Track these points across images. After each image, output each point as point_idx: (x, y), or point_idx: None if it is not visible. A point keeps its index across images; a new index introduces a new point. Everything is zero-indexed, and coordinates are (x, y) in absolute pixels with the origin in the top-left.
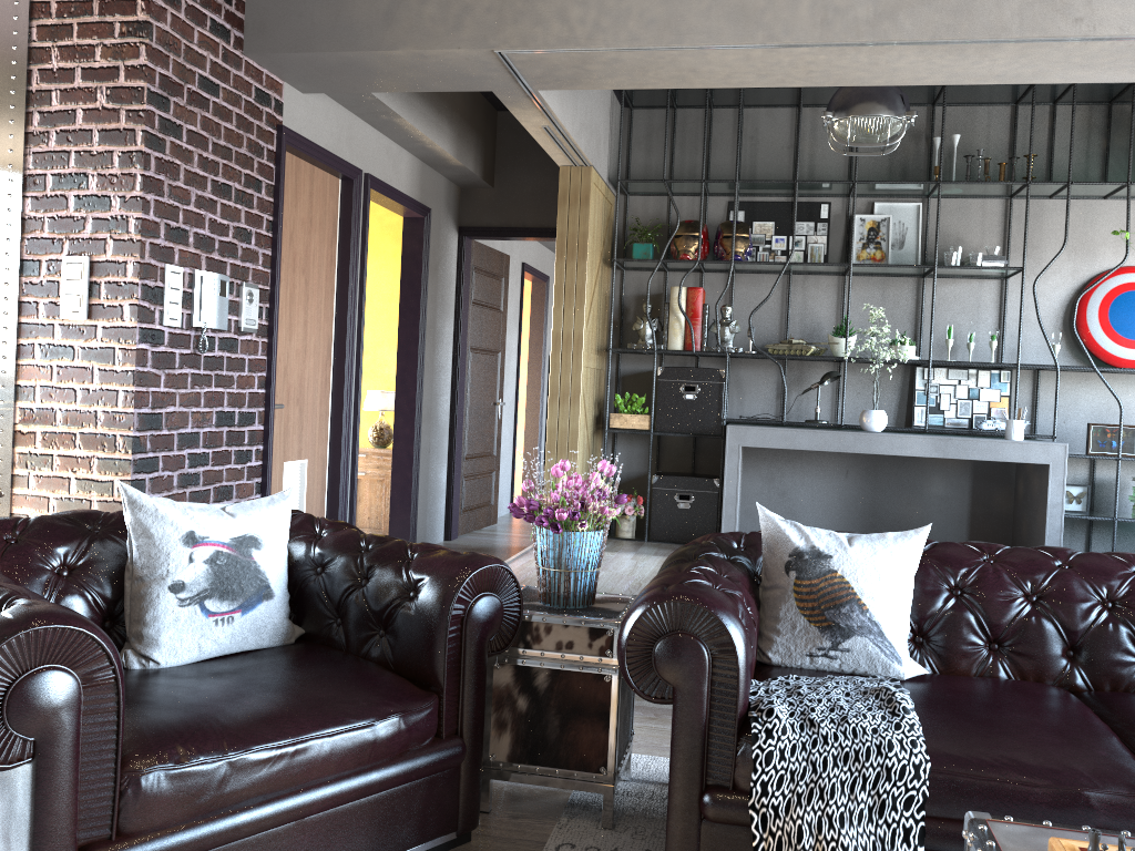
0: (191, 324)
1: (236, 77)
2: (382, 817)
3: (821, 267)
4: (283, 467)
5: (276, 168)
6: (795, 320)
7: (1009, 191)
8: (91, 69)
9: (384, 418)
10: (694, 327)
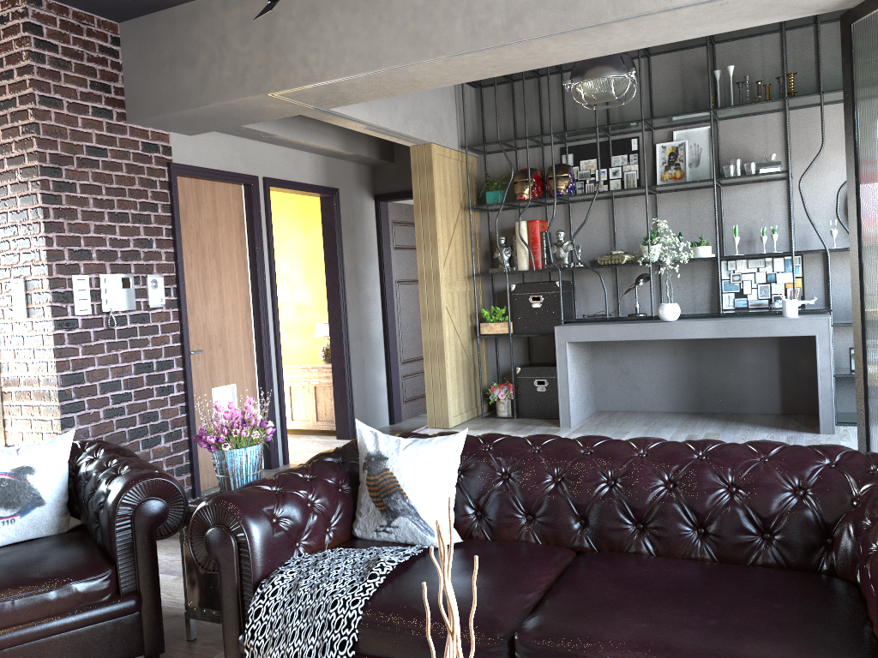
0: (101, 310)
1: (122, 139)
2: (73, 647)
3: (628, 191)
4: (211, 391)
5: (170, 192)
6: (621, 234)
7: (779, 106)
8: (11, 158)
9: (329, 341)
10: (535, 251)
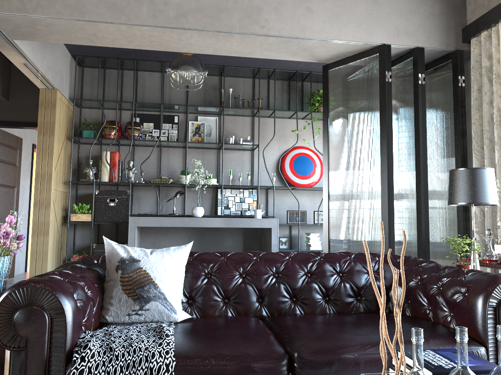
0: None
1: None
2: None
3: (174, 143)
4: None
5: None
6: (164, 168)
7: (252, 113)
8: None
9: None
10: (114, 170)
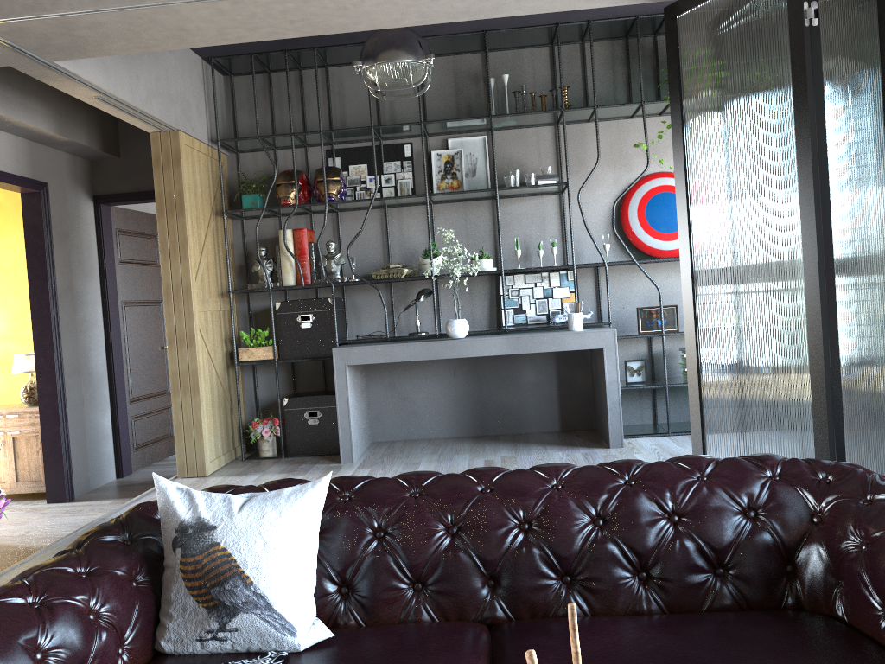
0: None
1: None
2: None
3: (406, 199)
4: None
5: None
6: (395, 247)
7: (553, 118)
8: None
9: (34, 378)
10: (303, 263)
